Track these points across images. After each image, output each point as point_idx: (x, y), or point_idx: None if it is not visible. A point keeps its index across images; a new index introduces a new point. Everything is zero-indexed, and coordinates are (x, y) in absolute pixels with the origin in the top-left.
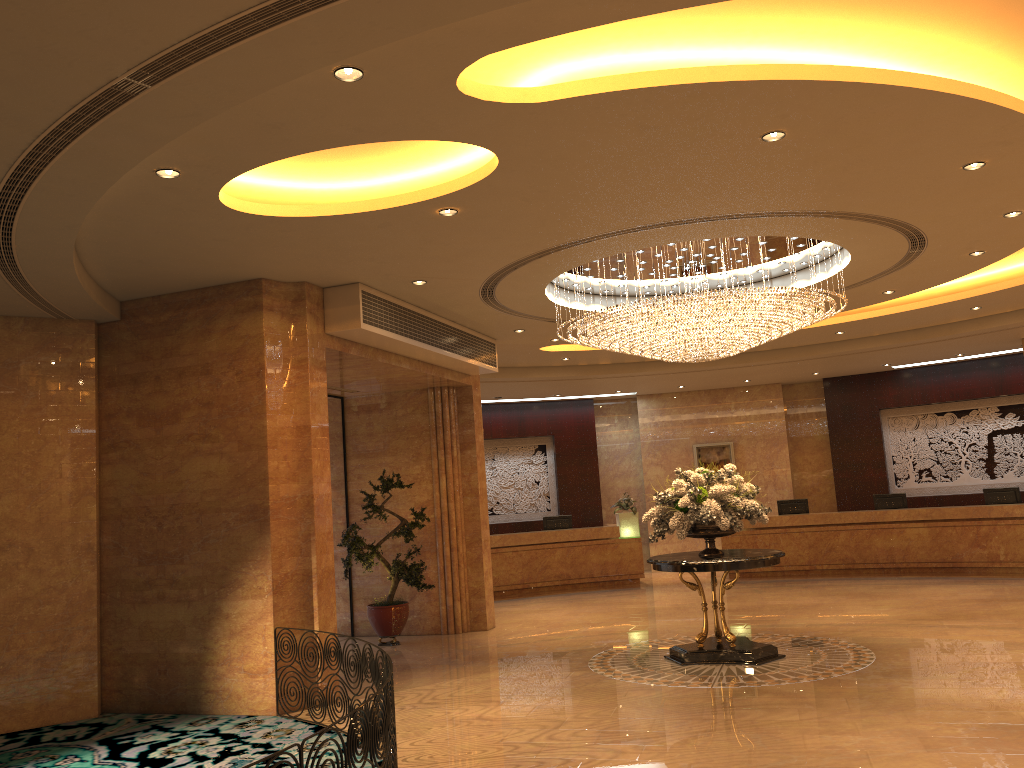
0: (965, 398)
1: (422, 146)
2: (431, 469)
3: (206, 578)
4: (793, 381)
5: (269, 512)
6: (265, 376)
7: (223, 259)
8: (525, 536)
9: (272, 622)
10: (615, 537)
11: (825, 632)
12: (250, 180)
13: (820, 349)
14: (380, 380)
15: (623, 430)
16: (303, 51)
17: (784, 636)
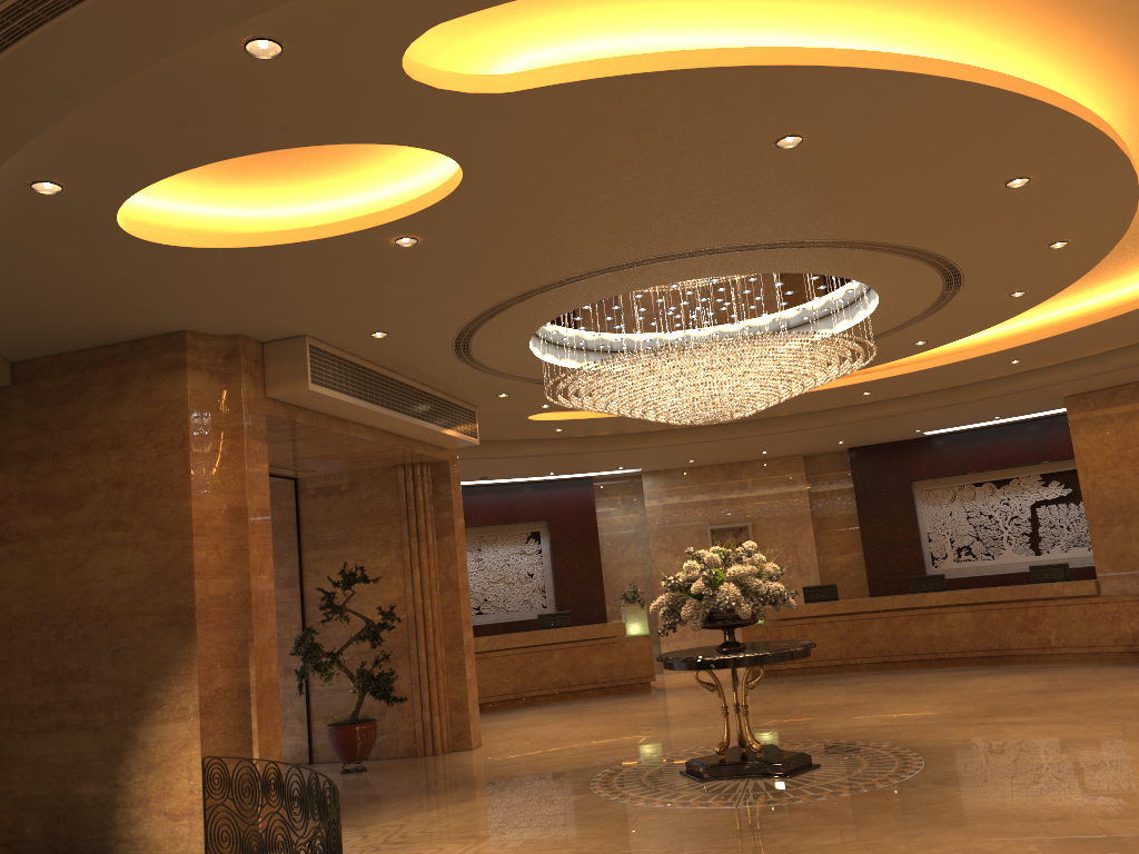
0: (1004, 466)
1: (372, 160)
2: (402, 560)
3: (117, 699)
4: (816, 452)
5: (195, 614)
6: (190, 448)
7: (134, 305)
8: (517, 637)
9: (199, 750)
10: (621, 635)
11: (864, 735)
12: (162, 205)
13: (845, 413)
14: (339, 456)
15: (627, 512)
16: (195, 5)
17: (818, 742)
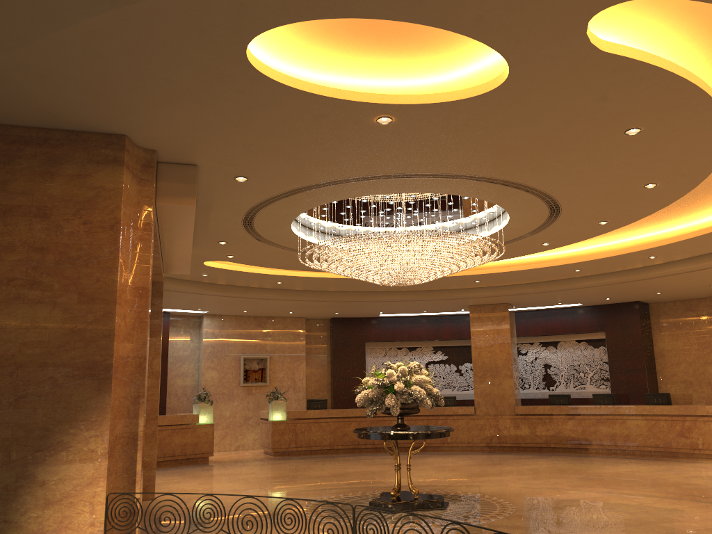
0: (417, 339)
1: (403, 59)
2: None
3: (17, 440)
4: (313, 317)
5: (112, 370)
6: (120, 231)
7: (130, 103)
8: None
9: (105, 488)
10: (195, 423)
11: (433, 487)
12: None
13: (367, 295)
14: None
15: (187, 340)
16: None
17: None
